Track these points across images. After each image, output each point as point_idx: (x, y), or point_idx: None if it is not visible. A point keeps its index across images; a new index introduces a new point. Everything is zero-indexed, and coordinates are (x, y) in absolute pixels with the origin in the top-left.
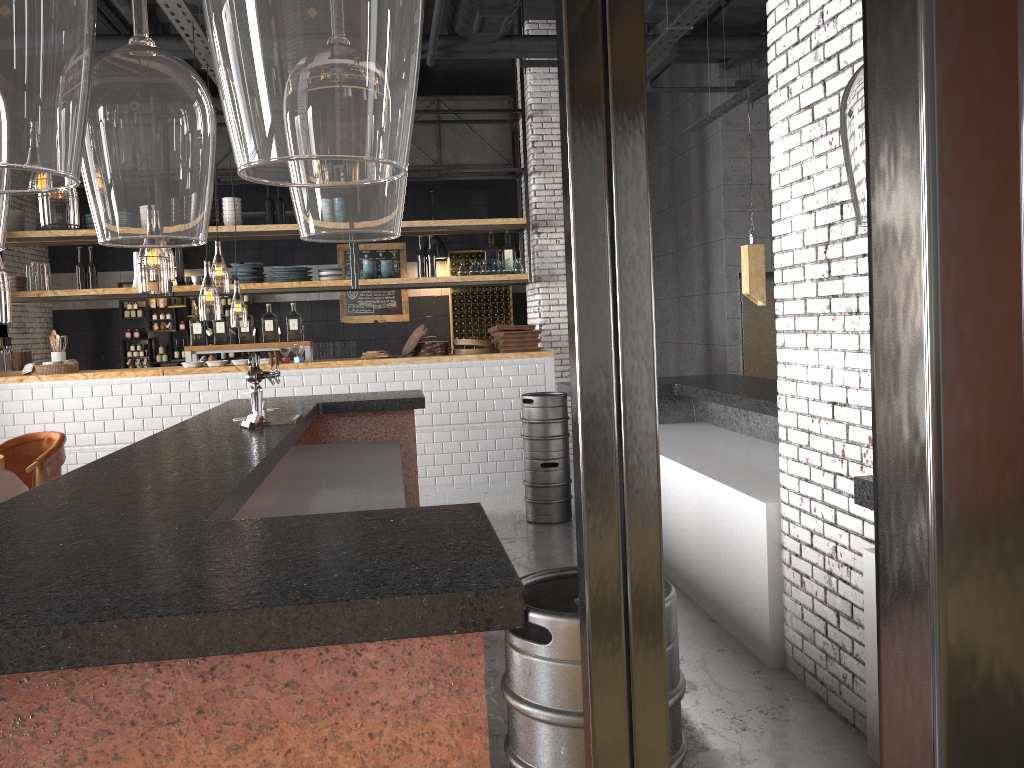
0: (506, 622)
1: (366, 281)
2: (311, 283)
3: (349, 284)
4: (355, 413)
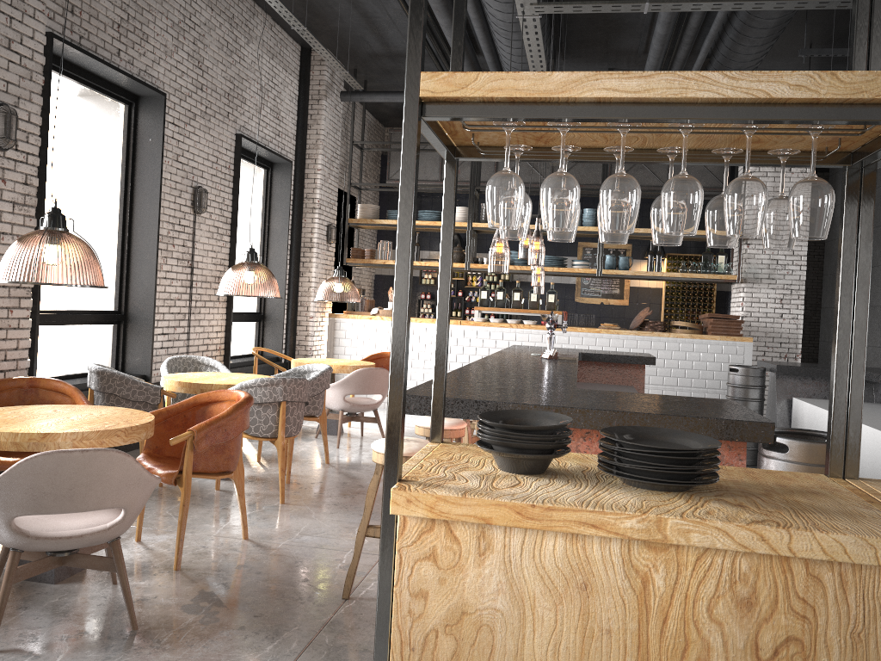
0: (763, 439)
1: (607, 271)
2: (567, 269)
3: (594, 272)
4: (601, 363)
